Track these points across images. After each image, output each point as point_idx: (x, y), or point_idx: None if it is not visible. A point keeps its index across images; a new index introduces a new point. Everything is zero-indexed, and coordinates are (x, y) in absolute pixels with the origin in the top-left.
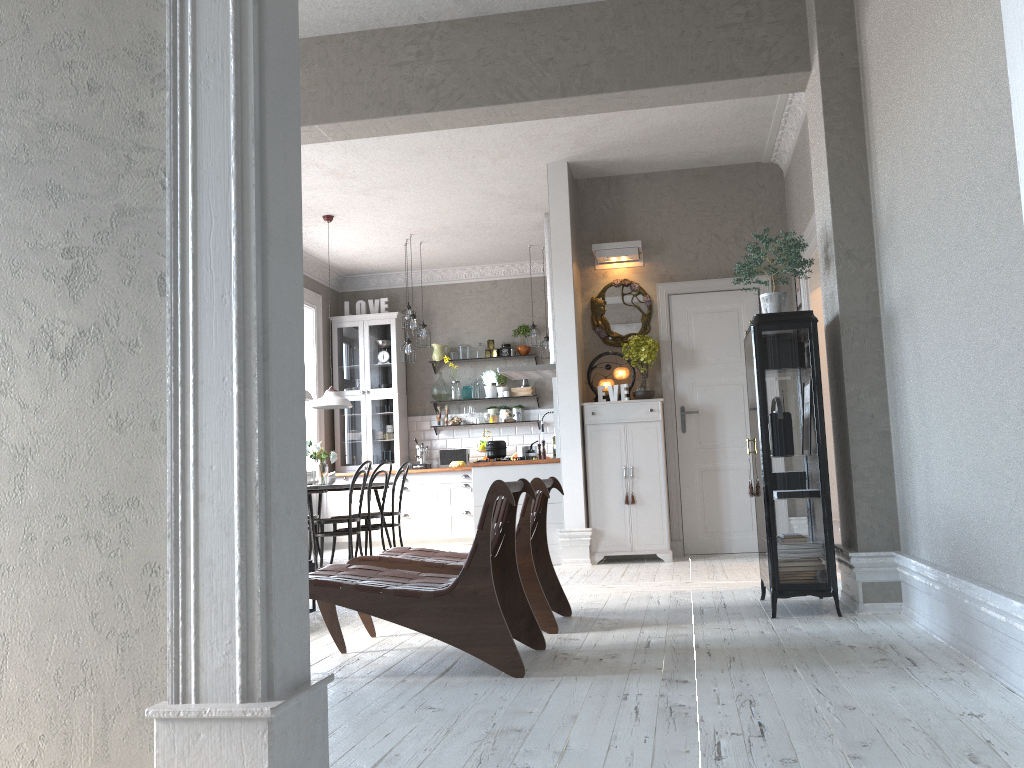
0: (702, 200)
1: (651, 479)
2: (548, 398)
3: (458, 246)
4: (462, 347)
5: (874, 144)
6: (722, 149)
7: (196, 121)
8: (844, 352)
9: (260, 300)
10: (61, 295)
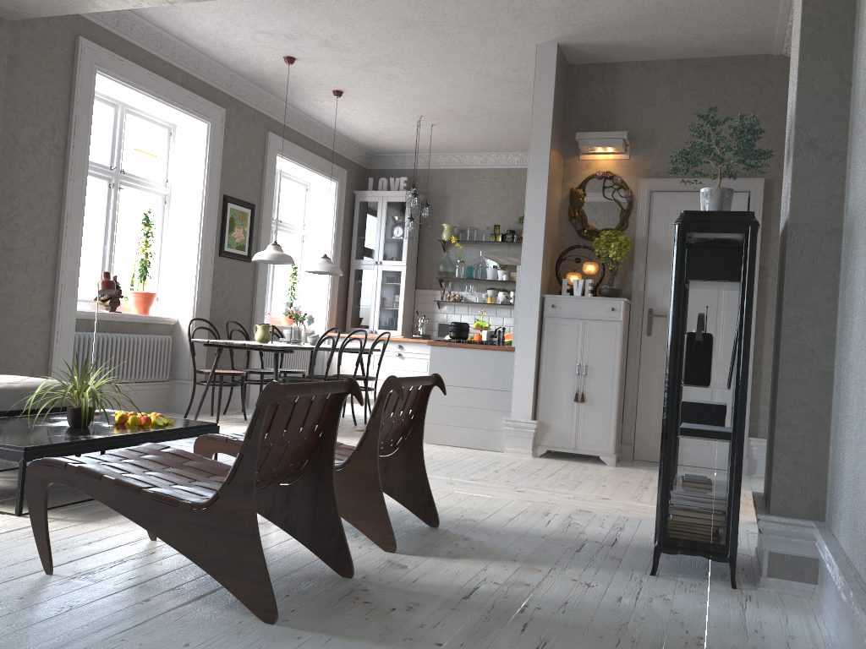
0: (700, 93)
1: (604, 380)
2: None
3: (469, 131)
4: (469, 229)
5: None
6: (726, 36)
7: None
8: (788, 267)
9: None
10: None
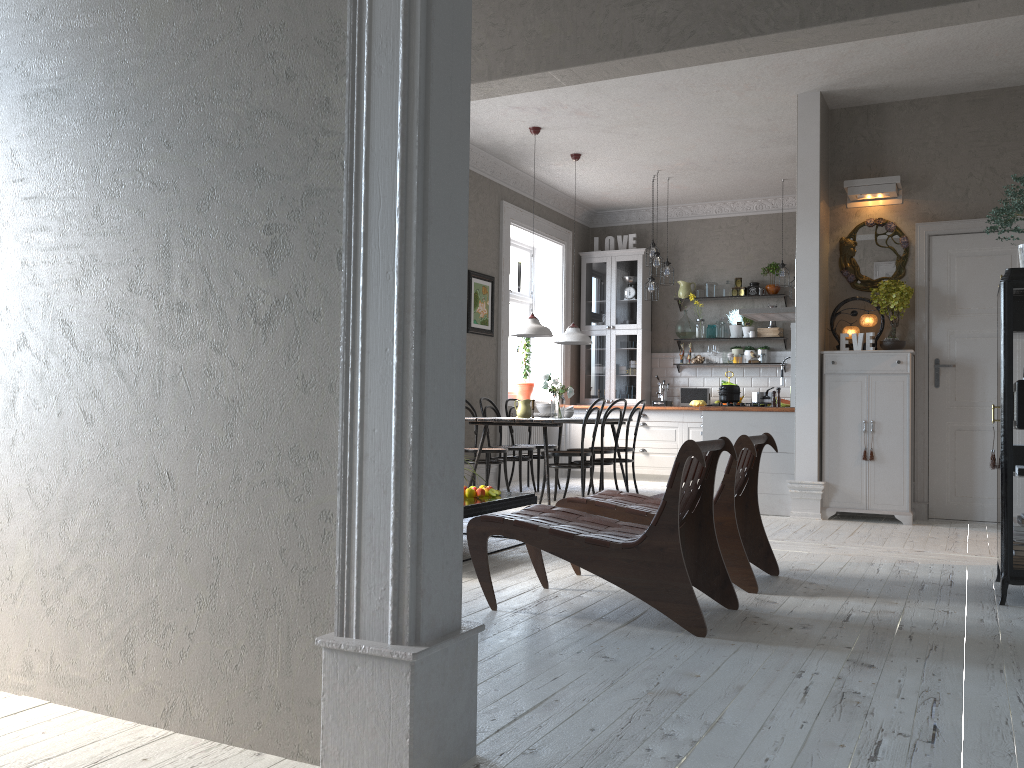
0: (977, 128)
1: (893, 436)
2: None
3: (707, 181)
4: (708, 285)
5: None
6: (1004, 69)
7: (370, 106)
8: None
9: (419, 276)
10: (262, 267)
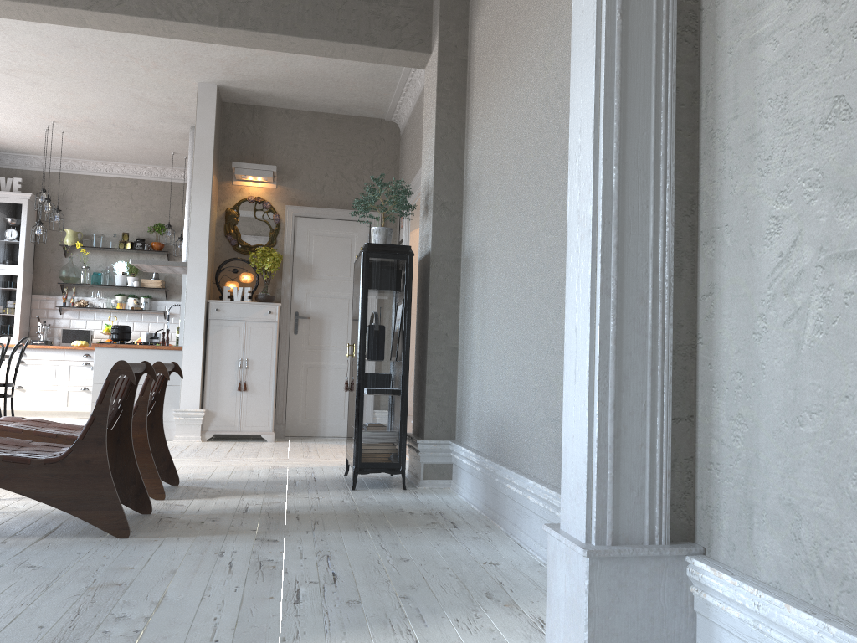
0: (333, 141)
1: (263, 371)
2: (176, 292)
3: (102, 141)
4: (96, 236)
5: (472, 123)
6: (354, 102)
7: None
8: (431, 282)
9: None
10: None
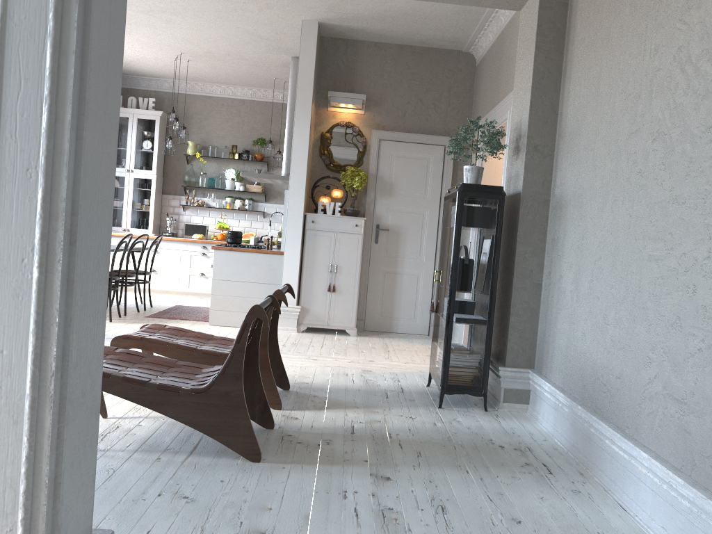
0: (415, 72)
1: (349, 276)
2: (273, 196)
3: (218, 68)
4: (211, 147)
5: (571, 68)
6: (437, 36)
7: None
8: (520, 221)
9: (71, 179)
10: None
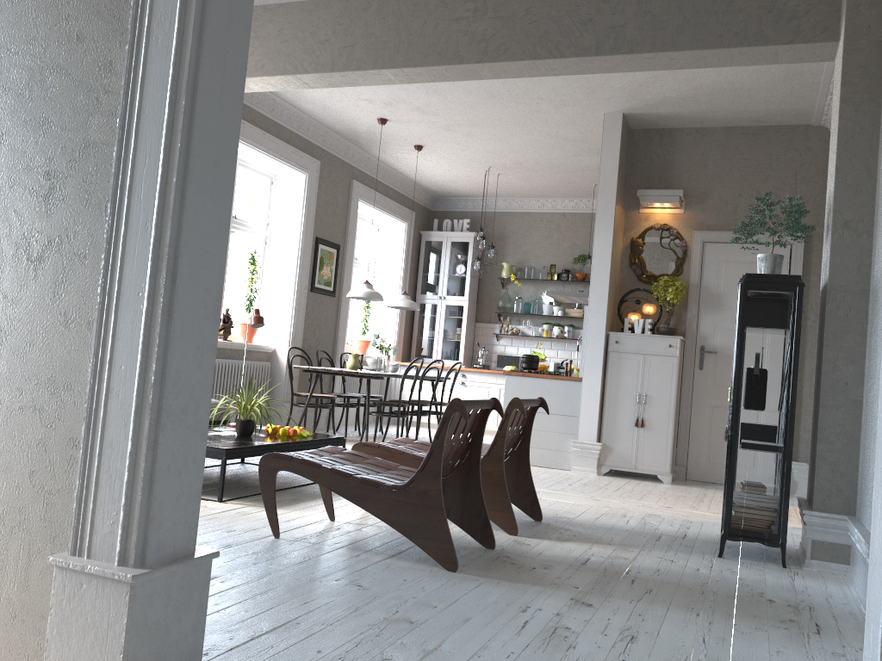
0: (748, 157)
1: (661, 408)
2: None
3: (531, 180)
4: (527, 268)
5: None
6: (771, 110)
7: (145, 71)
8: (827, 319)
9: (175, 230)
10: (39, 209)
